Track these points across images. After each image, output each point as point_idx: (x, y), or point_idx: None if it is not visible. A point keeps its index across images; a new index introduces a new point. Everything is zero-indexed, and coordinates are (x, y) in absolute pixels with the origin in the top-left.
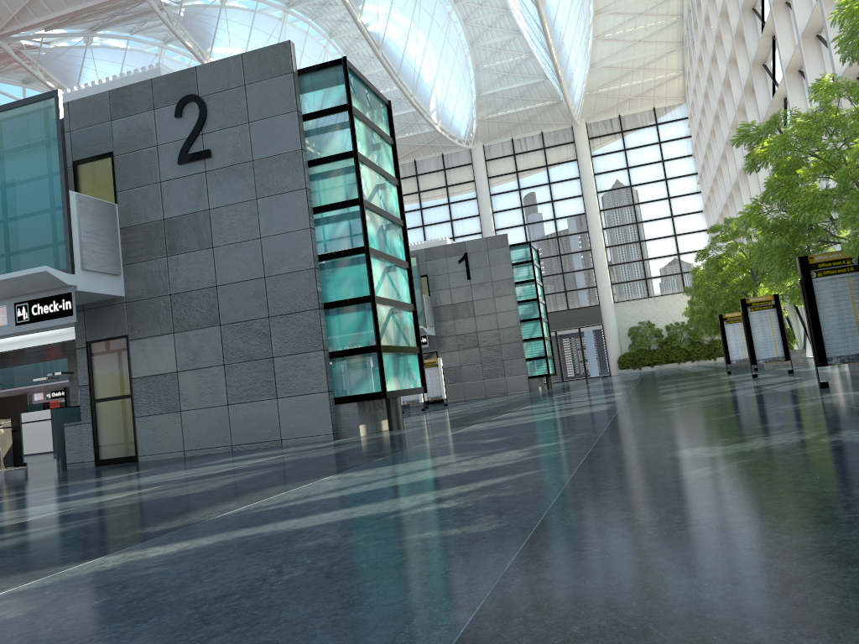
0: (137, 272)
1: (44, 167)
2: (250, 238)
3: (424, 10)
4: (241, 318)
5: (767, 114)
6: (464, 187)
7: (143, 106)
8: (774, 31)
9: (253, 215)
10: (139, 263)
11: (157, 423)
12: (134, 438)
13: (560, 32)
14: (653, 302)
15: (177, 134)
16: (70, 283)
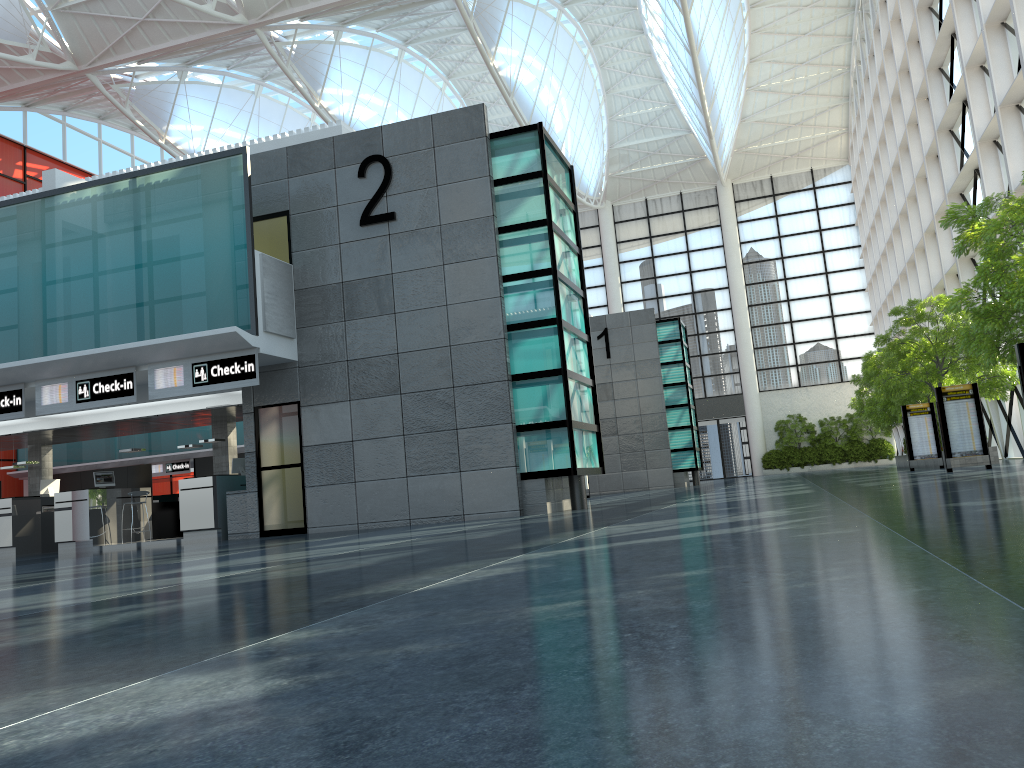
0: (311, 335)
1: (228, 225)
2: (435, 305)
3: (559, 53)
4: (423, 387)
5: (954, 186)
6: (588, 252)
7: (323, 165)
8: (967, 97)
9: (439, 282)
10: (314, 327)
11: (329, 494)
12: (303, 508)
13: (714, 82)
14: (804, 392)
15: (359, 195)
16: (254, 344)
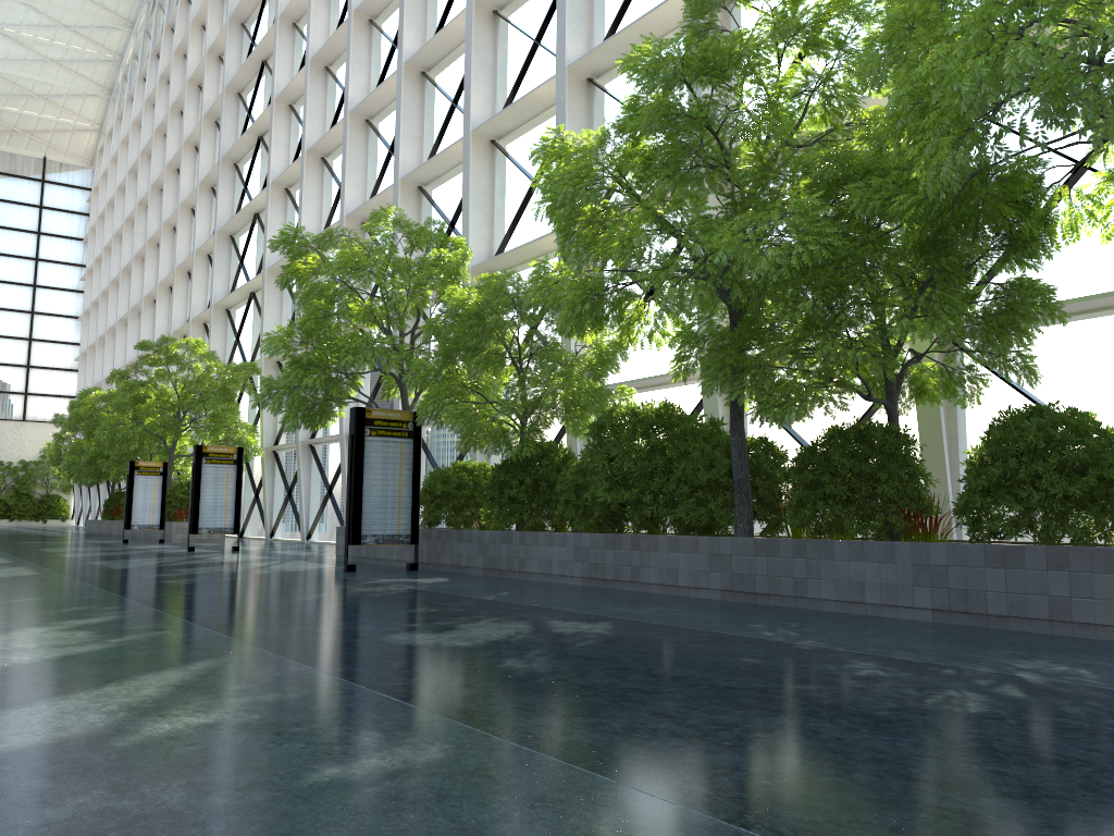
0: None
1: None
2: None
3: None
4: None
5: (229, 224)
6: None
7: None
8: (270, 131)
9: None
10: None
11: None
12: None
13: None
14: None
15: None
16: None
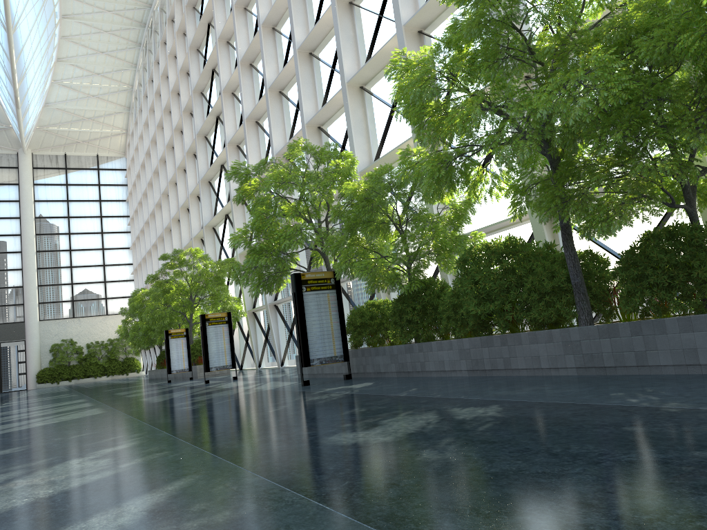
0: None
1: None
2: None
3: None
4: None
5: (206, 174)
6: None
7: None
8: (222, 111)
9: None
10: None
11: None
12: None
13: (25, 63)
14: (77, 322)
15: None
16: None
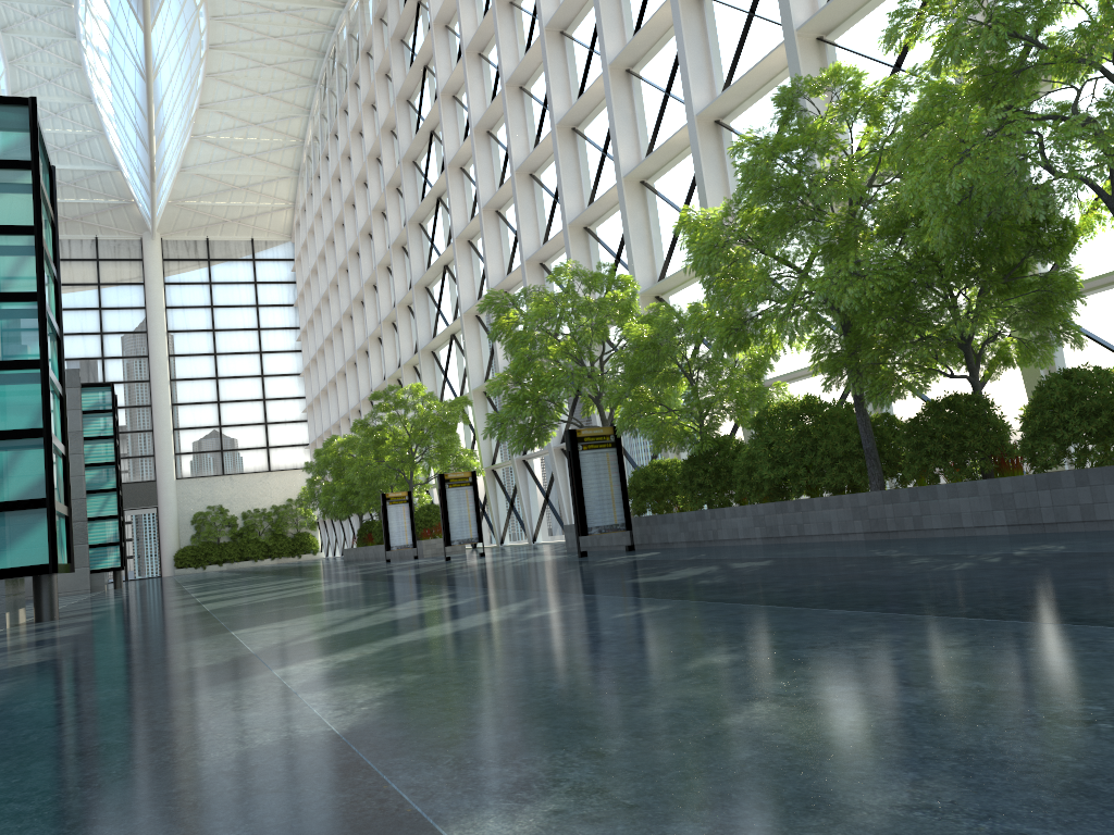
0: None
1: None
2: None
3: None
4: None
5: (423, 278)
6: None
7: None
8: (448, 194)
9: None
10: None
11: None
12: None
13: (165, 118)
14: (229, 481)
15: None
16: None
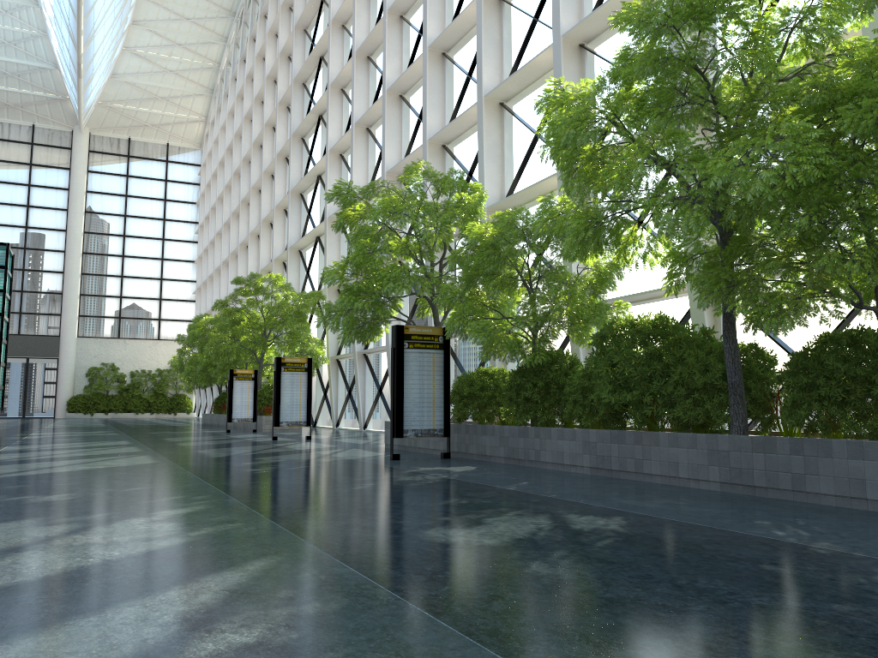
0: None
1: None
2: None
3: None
4: None
5: (299, 185)
6: None
7: None
8: (327, 110)
9: None
10: None
11: None
12: None
13: (95, 23)
14: (122, 344)
15: None
16: None
